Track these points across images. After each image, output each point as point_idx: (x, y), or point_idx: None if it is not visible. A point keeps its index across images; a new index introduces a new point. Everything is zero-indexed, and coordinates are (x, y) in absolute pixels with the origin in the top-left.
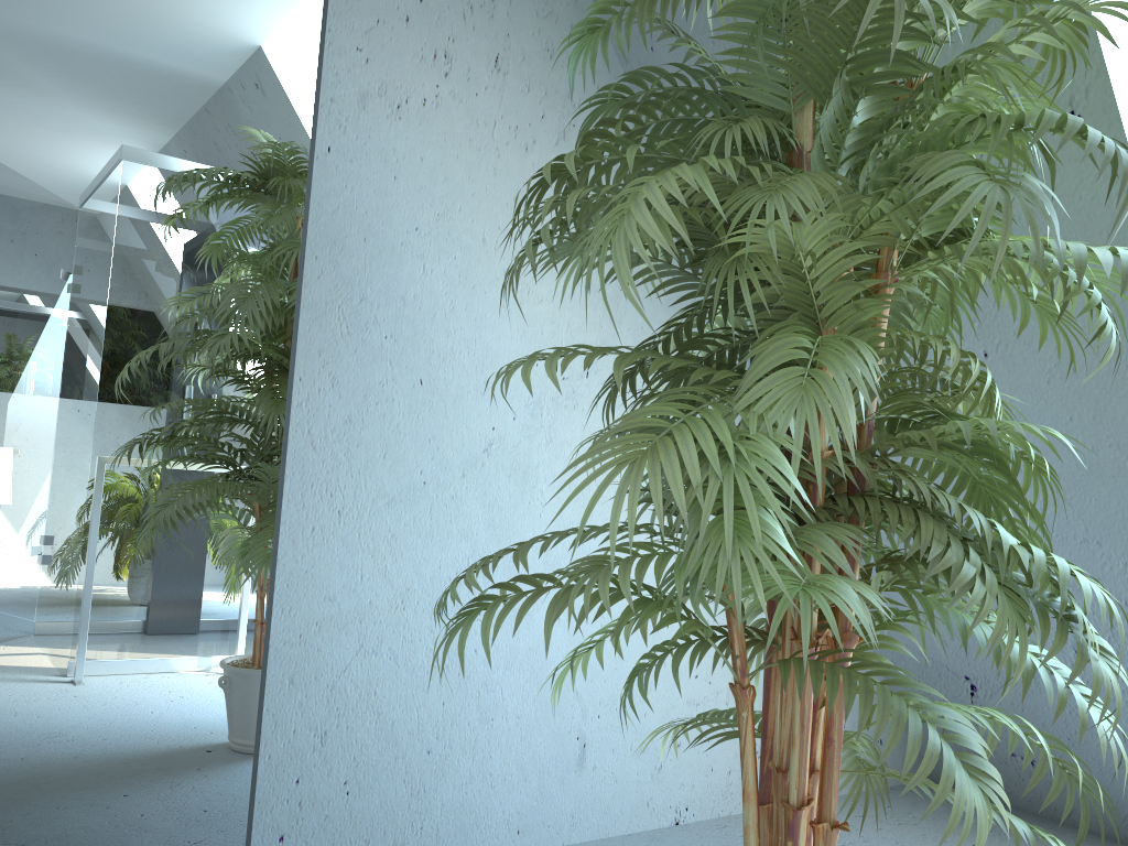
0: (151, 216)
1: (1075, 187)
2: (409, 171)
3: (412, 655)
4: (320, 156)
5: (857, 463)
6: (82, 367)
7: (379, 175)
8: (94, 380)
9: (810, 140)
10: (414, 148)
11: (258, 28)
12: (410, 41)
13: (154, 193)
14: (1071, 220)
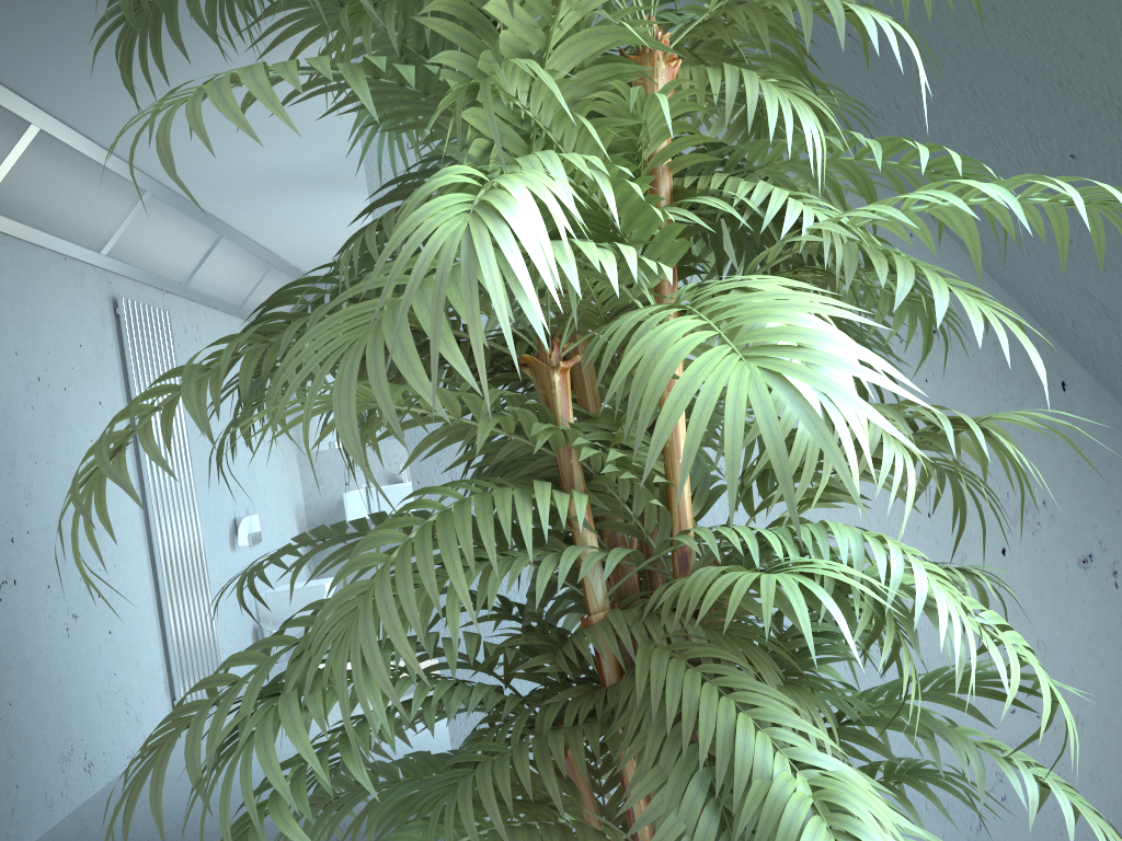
0: None
1: None
2: None
3: None
4: None
5: (623, 631)
6: (231, 523)
7: None
8: (242, 532)
9: None
10: None
11: (300, 163)
12: None
13: None
14: None
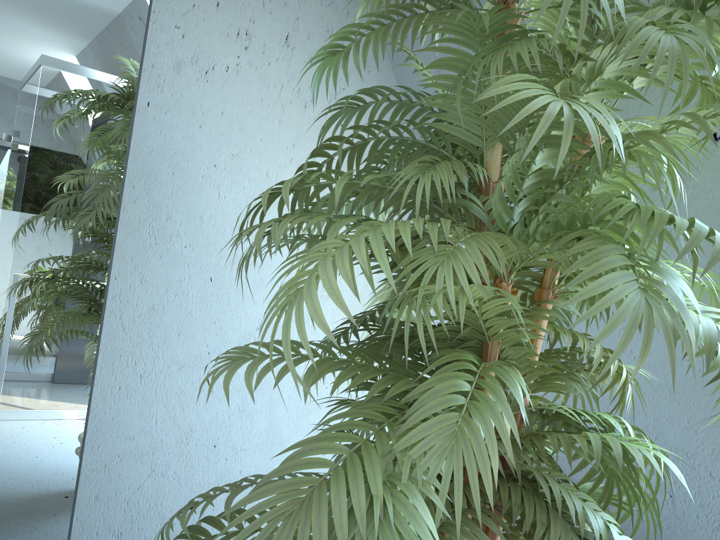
0: (0, 153)
1: (710, 189)
2: (211, 121)
3: (191, 476)
4: (140, 109)
5: (506, 455)
6: None
7: (187, 124)
8: None
9: (497, 172)
10: (217, 104)
11: (96, 7)
12: (219, 21)
13: (3, 135)
14: (704, 212)
